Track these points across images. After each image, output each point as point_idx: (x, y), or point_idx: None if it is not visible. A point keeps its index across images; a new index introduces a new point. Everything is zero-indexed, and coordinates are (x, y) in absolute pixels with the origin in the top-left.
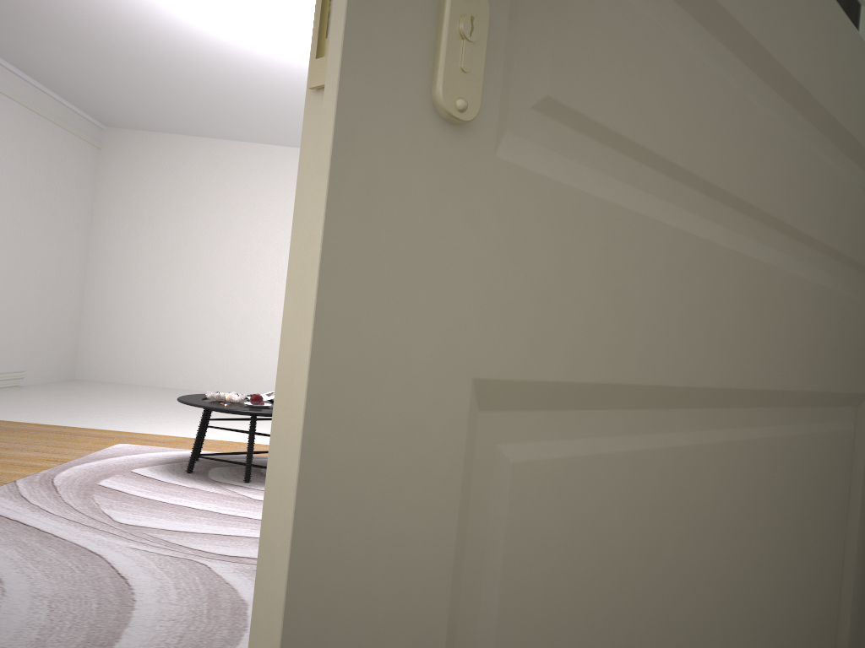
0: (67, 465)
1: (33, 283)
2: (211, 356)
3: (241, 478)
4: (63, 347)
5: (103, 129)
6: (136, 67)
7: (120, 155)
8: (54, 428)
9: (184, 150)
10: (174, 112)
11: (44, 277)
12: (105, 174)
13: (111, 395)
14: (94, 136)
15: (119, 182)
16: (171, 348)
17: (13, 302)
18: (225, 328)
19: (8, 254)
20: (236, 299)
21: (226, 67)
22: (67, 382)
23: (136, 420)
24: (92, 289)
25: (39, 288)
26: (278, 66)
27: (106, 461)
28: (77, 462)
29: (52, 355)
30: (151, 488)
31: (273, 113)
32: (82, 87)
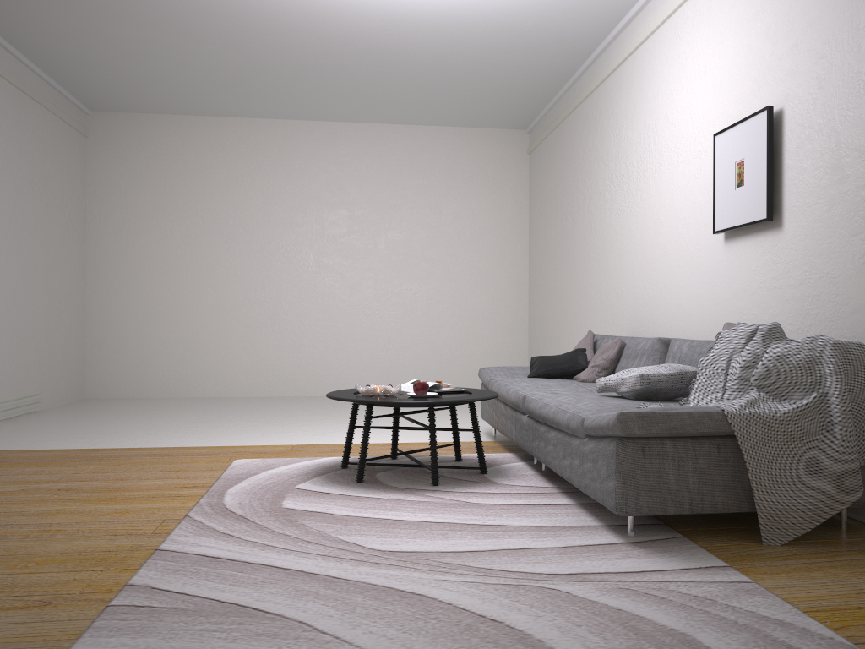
0: (217, 490)
1: (39, 292)
2: (238, 358)
3: (422, 482)
4: (72, 363)
5: (88, 114)
6: (158, 28)
7: (110, 142)
8: (140, 451)
9: (184, 132)
10: (181, 86)
11: (49, 285)
12: (95, 165)
13: (147, 410)
14: (80, 122)
15: (113, 173)
16: (192, 353)
17: (24, 315)
18: (250, 326)
19: (15, 260)
20: (260, 292)
21: (270, 22)
22: (82, 402)
23: (211, 433)
24: (94, 296)
25: (45, 297)
26: (334, 15)
27: (252, 480)
28: (224, 485)
29: (63, 374)
30: (349, 505)
31: (301, 78)
32: (80, 61)
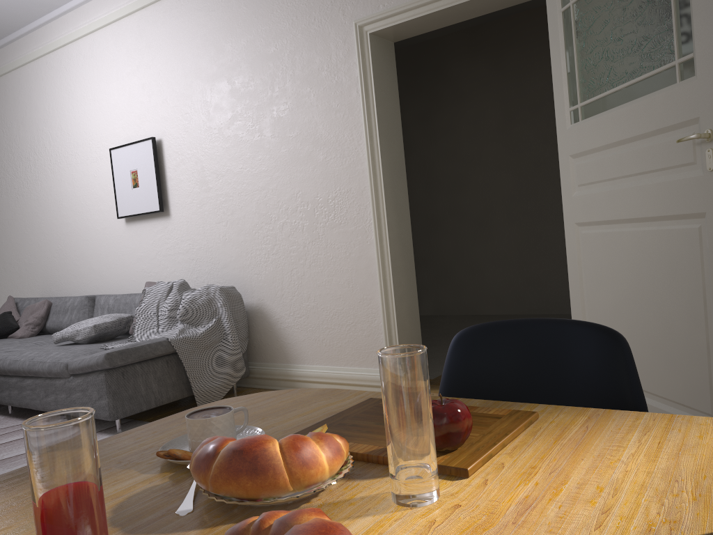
0: None
1: None
2: None
3: None
4: None
5: None
6: None
7: None
8: None
9: None
10: None
11: None
12: None
13: None
14: None
15: None
16: None
17: None
18: None
19: None
20: None
21: None
22: None
23: None
24: None
25: None
26: None
27: None
28: None
29: None
30: None
31: None
32: None
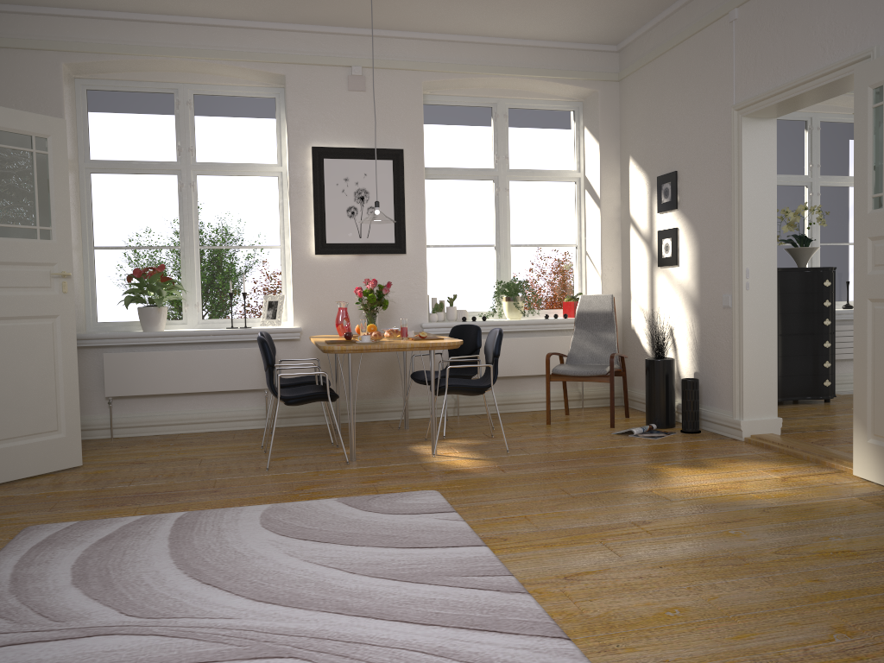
0: None
1: None
2: None
3: None
4: None
5: None
6: None
7: None
8: None
9: None
10: None
11: None
12: None
13: None
14: None
15: None
16: None
17: None
18: None
19: None
20: None
21: None
22: None
23: None
24: None
25: None
26: None
27: None
28: None
29: None
30: None
31: None
32: None
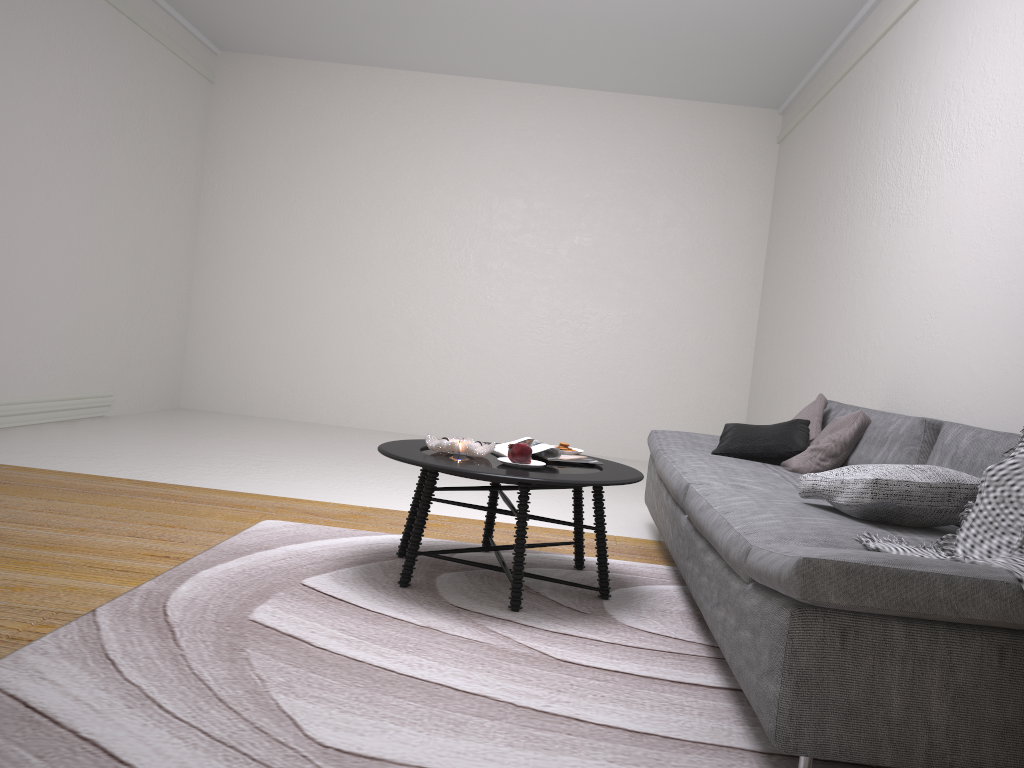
0: (187, 569)
1: (123, 268)
2: (366, 379)
3: (499, 601)
4: (165, 362)
5: (216, 54)
6: None
7: (240, 92)
8: (158, 488)
9: (329, 84)
10: (320, 19)
11: (138, 261)
12: (219, 119)
13: (233, 432)
14: (204, 63)
15: (239, 131)
16: (311, 366)
17: (96, 295)
18: (385, 339)
19: (88, 224)
20: (401, 297)
21: None
22: (170, 412)
23: (278, 474)
24: (202, 283)
25: (131, 276)
26: None
27: (254, 558)
28: (204, 562)
29: (150, 374)
30: (352, 630)
31: (468, 13)
32: None
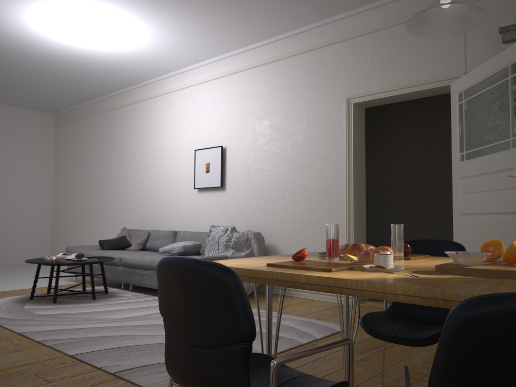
0: None
1: None
2: None
3: (85, 299)
4: None
5: None
6: None
7: None
8: None
9: None
10: None
11: None
12: None
13: None
14: None
15: None
16: None
17: None
18: None
19: None
20: None
21: None
22: None
23: None
24: None
25: None
26: None
27: None
28: None
29: None
30: (71, 310)
31: None
32: None
